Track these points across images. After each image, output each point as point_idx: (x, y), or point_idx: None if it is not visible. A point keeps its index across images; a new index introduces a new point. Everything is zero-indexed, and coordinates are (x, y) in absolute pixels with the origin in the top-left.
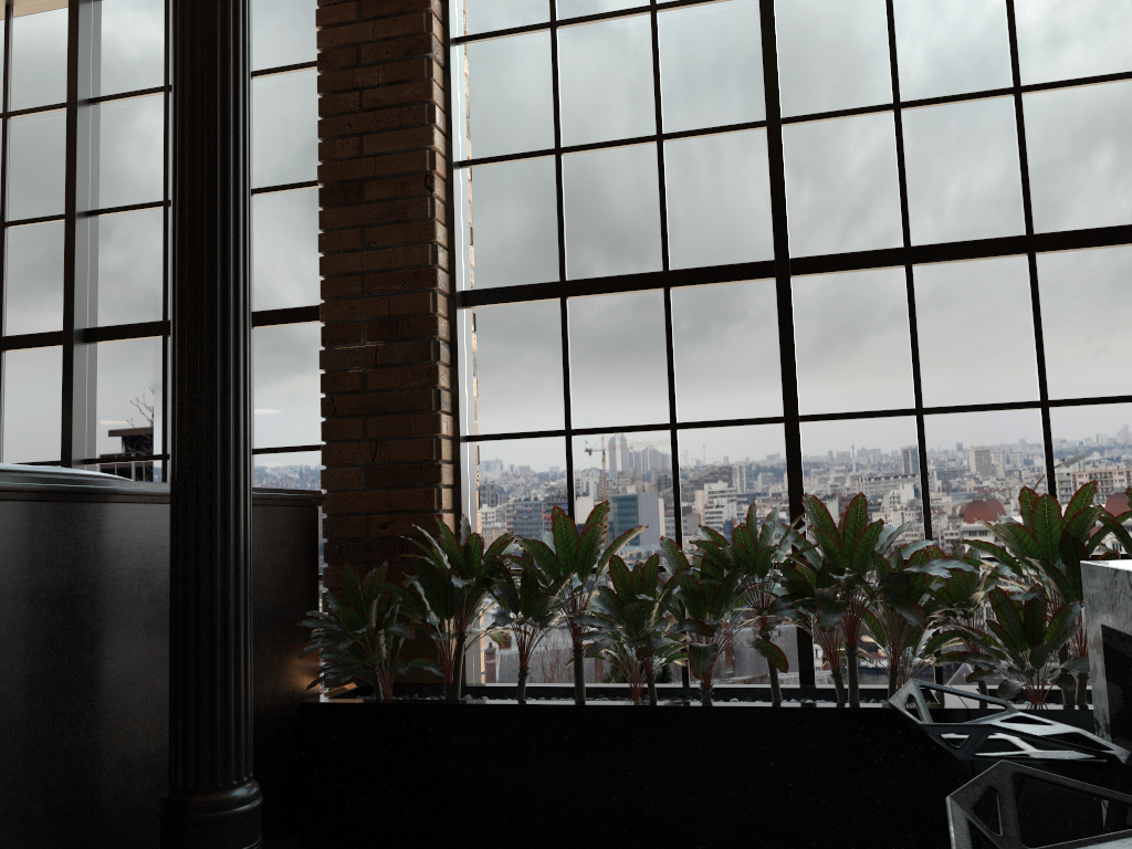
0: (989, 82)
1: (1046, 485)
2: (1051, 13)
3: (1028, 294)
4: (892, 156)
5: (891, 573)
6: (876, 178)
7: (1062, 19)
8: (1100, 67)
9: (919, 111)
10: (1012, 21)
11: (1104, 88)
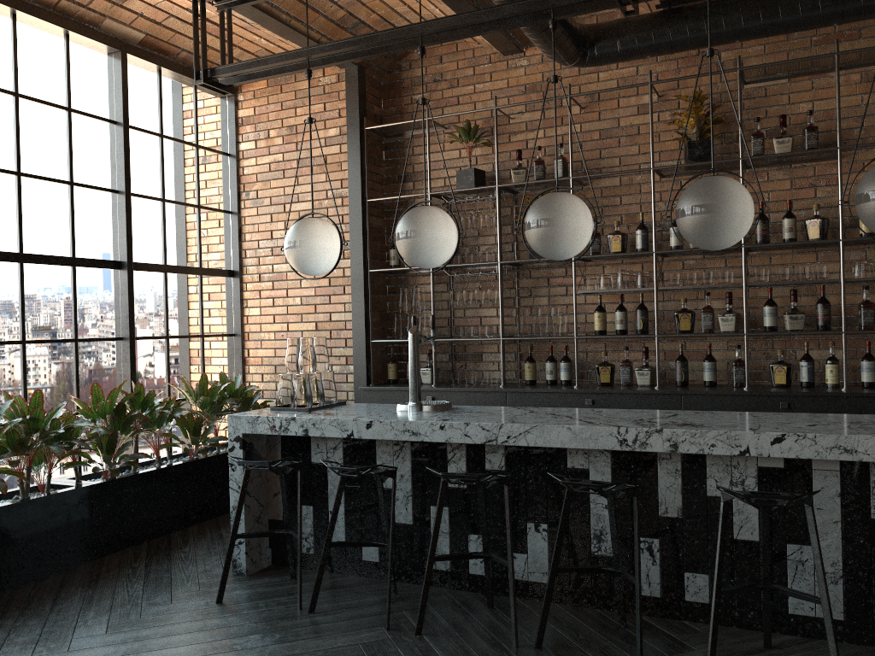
0: (60, 175)
1: (75, 379)
2: (86, 150)
3: (72, 286)
4: (15, 200)
5: (68, 427)
6: (7, 211)
7: (90, 154)
8: (102, 183)
9: (29, 179)
10: (71, 148)
11: (104, 194)
